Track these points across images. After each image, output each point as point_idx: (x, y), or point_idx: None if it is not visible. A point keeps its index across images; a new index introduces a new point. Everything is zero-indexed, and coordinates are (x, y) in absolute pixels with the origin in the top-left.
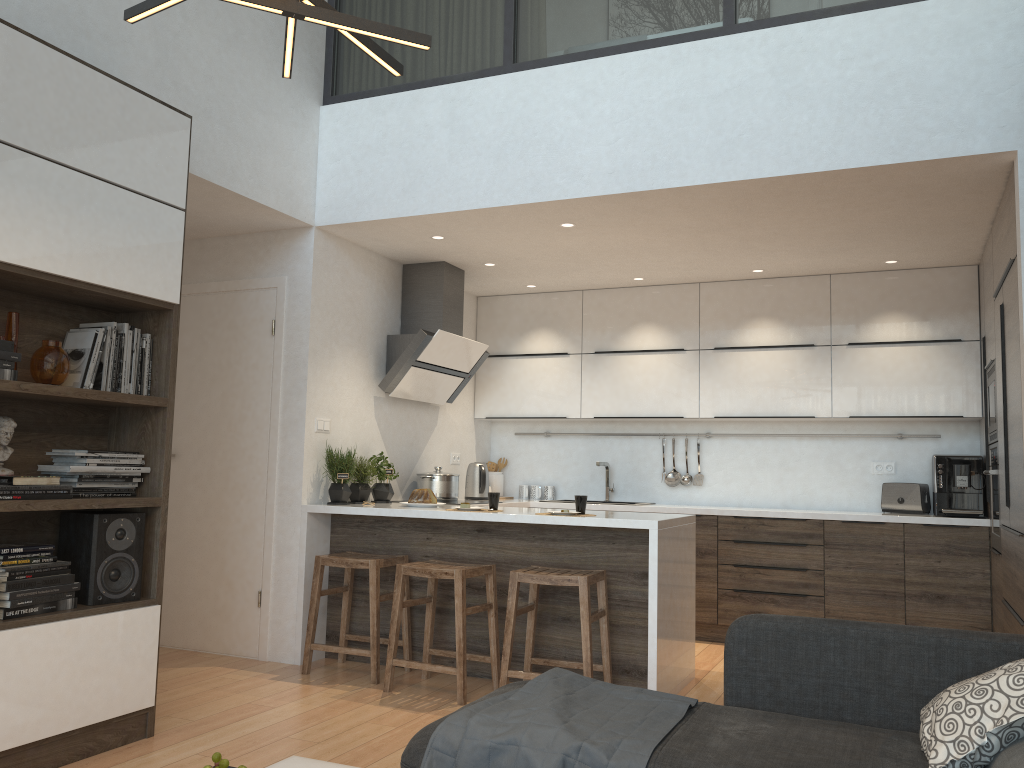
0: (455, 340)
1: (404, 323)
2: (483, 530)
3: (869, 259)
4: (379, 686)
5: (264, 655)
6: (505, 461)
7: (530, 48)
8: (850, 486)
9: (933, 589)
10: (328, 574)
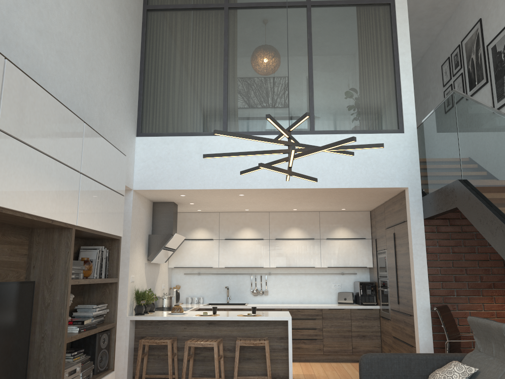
0: (178, 236)
1: (153, 228)
2: (211, 323)
3: (337, 208)
4: None
5: None
6: (179, 286)
7: (234, 126)
8: (325, 293)
9: (361, 333)
10: (133, 347)
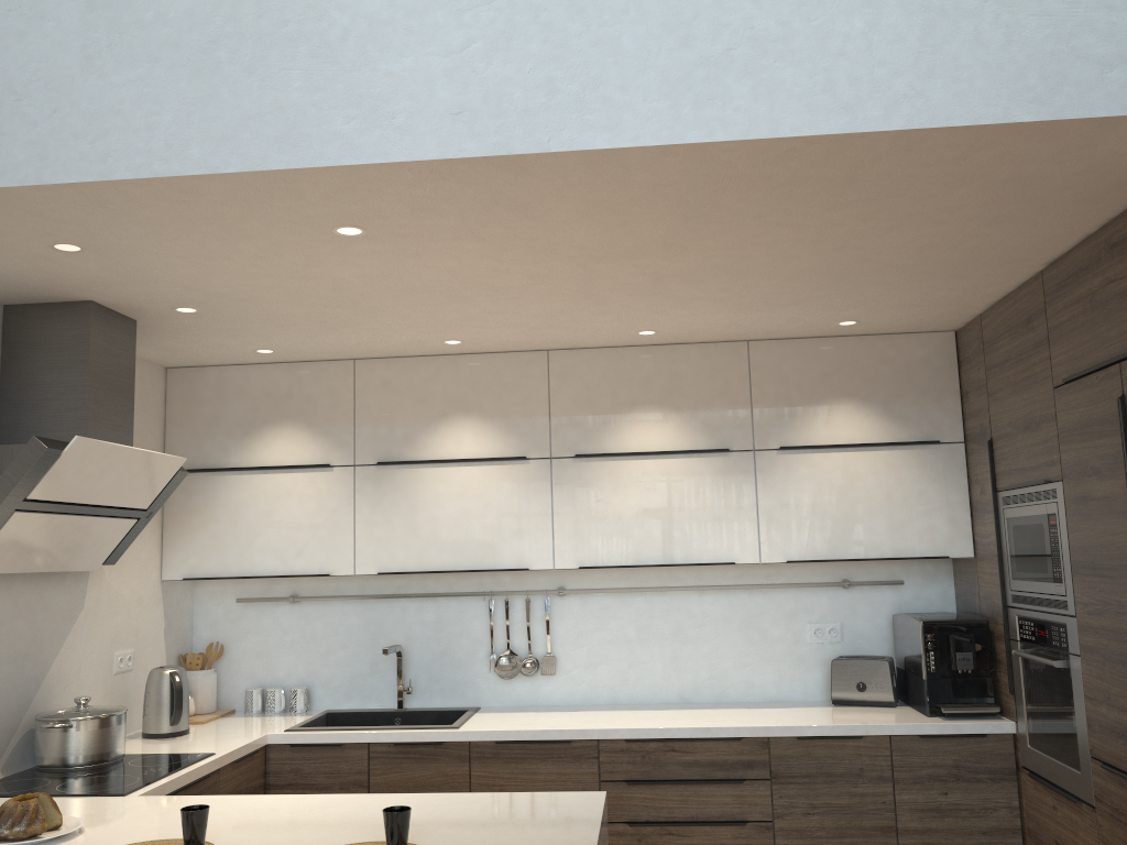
0: (115, 454)
1: (6, 421)
2: None
3: (821, 318)
4: None
5: None
6: (220, 648)
7: None
8: (778, 663)
9: (940, 839)
10: None
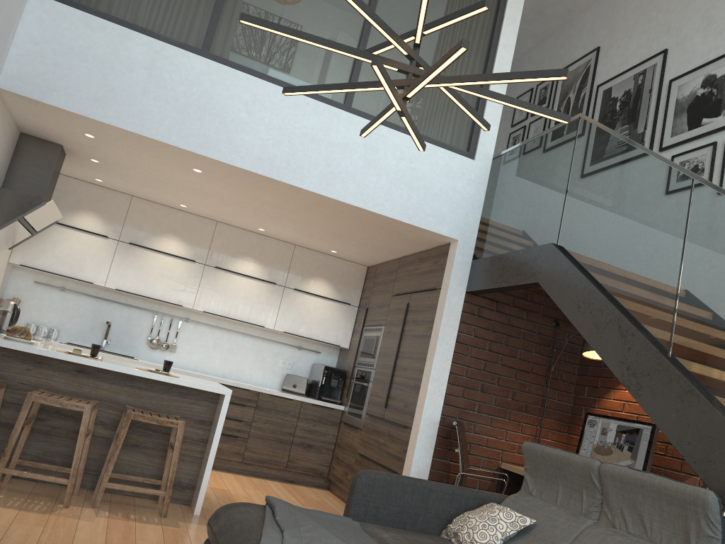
0: (53, 209)
1: (8, 179)
2: (82, 371)
3: (326, 247)
4: None
5: None
6: (18, 301)
7: (223, 48)
8: (265, 371)
9: (307, 441)
10: None
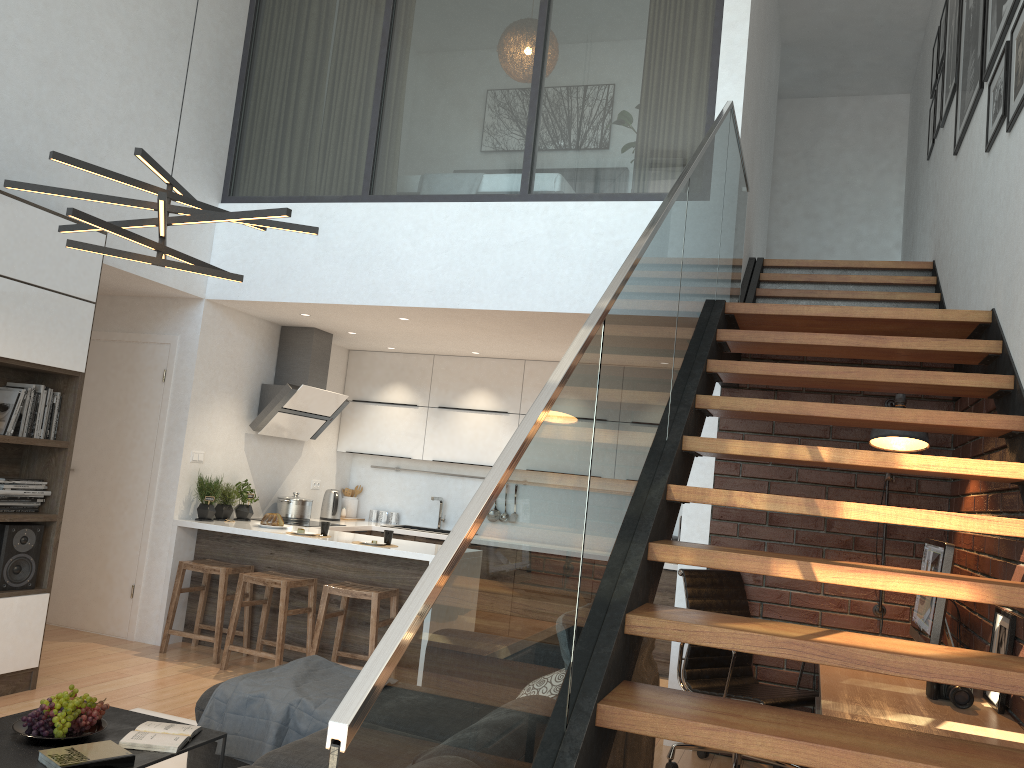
0: (317, 392)
1: (278, 374)
2: (314, 550)
3: None
4: (218, 665)
5: (132, 636)
6: (361, 488)
7: (383, 184)
8: None
9: None
10: (191, 575)
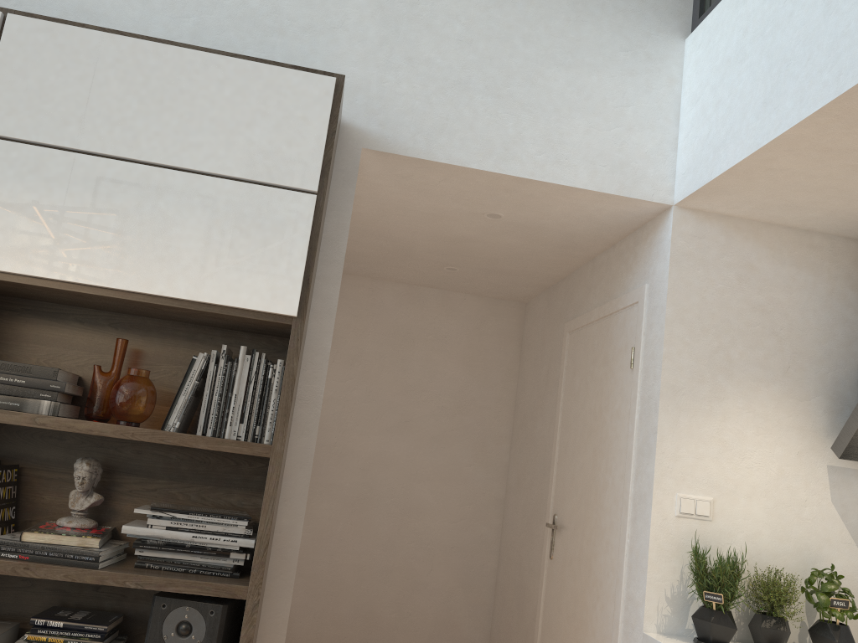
0: None
1: None
2: None
3: None
4: None
5: None
6: None
7: None
8: None
9: None
10: None
